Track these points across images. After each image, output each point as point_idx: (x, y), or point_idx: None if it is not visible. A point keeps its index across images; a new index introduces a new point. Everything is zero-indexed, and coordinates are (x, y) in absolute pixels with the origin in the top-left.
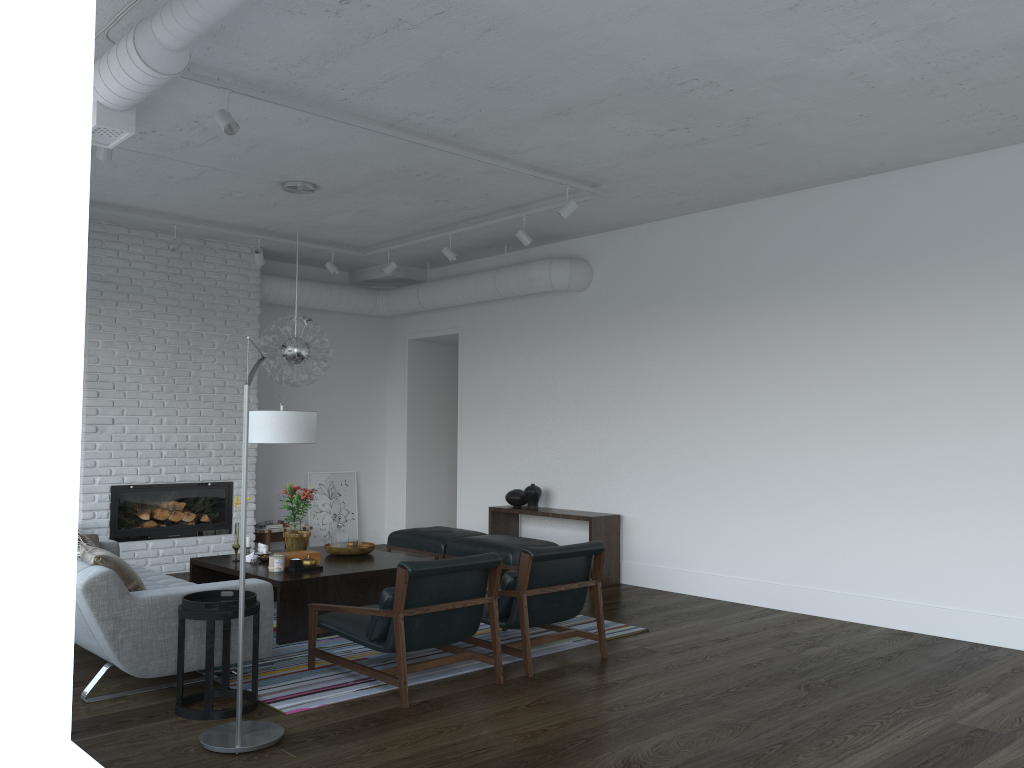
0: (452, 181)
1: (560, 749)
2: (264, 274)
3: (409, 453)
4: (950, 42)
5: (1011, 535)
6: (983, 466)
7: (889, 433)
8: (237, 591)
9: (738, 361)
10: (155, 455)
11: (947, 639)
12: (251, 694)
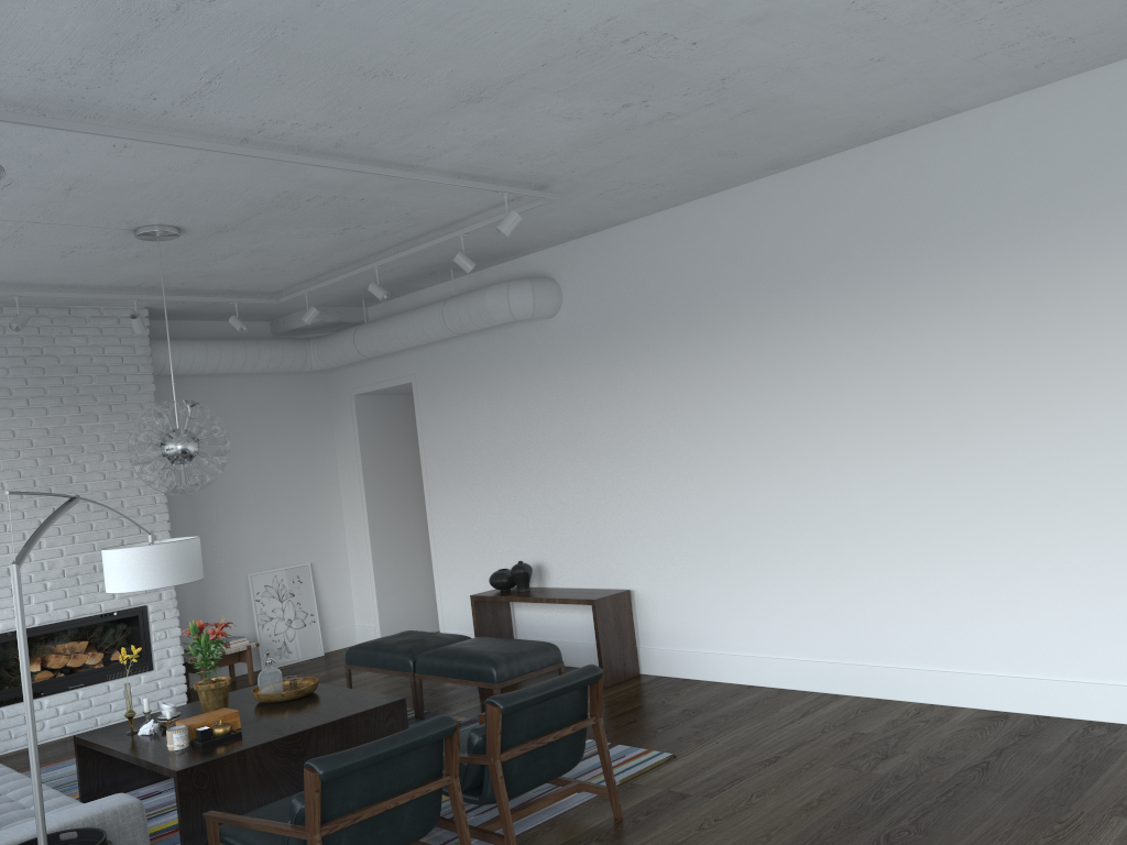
0: (356, 203)
1: None
2: (156, 340)
3: (373, 532)
4: None
5: (1120, 581)
6: (1074, 495)
7: (950, 463)
8: (83, 830)
9: (751, 387)
10: (37, 589)
11: (1052, 719)
12: None
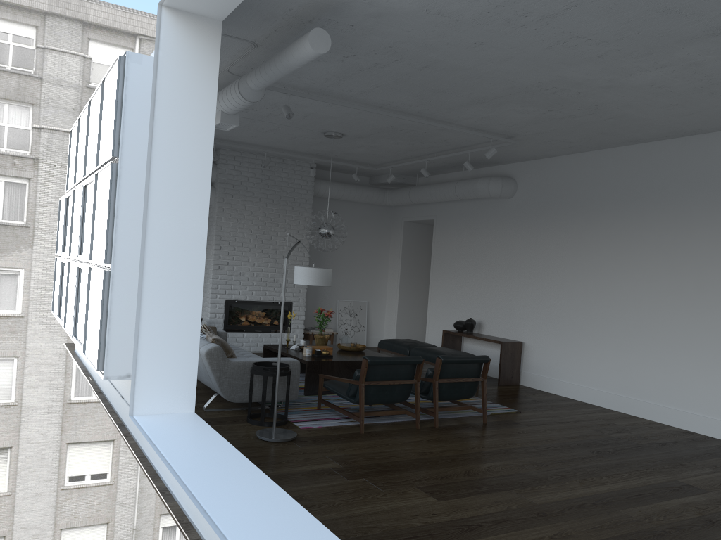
0: (422, 133)
1: (435, 461)
2: (317, 179)
3: (400, 292)
4: (710, 70)
5: None
6: None
7: (692, 304)
8: (280, 363)
9: (602, 250)
10: (250, 284)
11: (715, 439)
12: (284, 416)
